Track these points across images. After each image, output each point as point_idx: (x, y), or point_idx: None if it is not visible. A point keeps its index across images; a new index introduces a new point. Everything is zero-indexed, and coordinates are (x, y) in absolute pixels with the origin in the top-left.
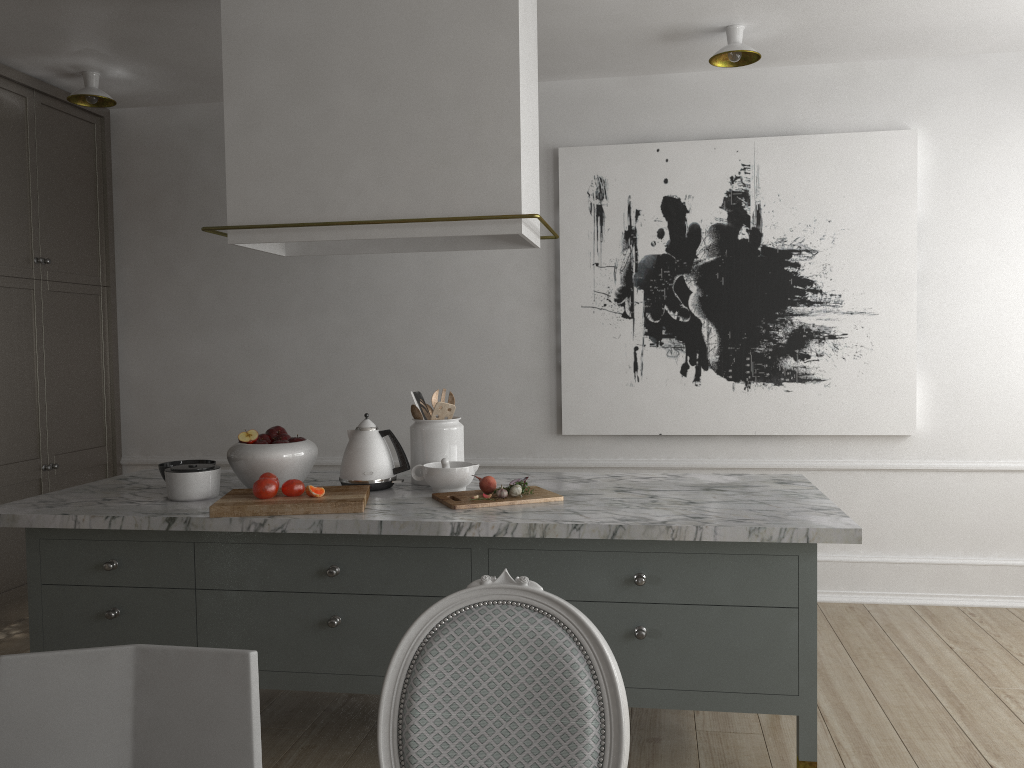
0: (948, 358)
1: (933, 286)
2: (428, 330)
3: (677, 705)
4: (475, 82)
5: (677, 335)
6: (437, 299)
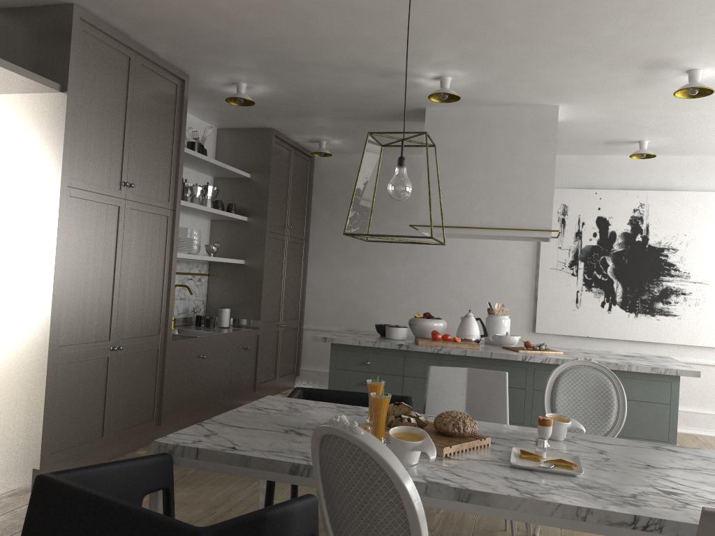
0: None
1: None
2: (468, 274)
3: None
4: (535, 172)
5: (600, 286)
6: (474, 259)
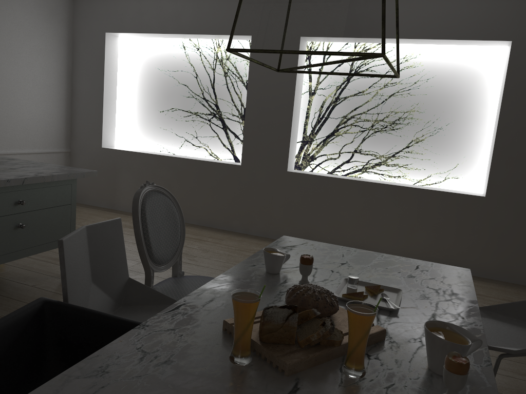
0: None
1: None
2: None
3: (33, 253)
4: None
5: None
6: None
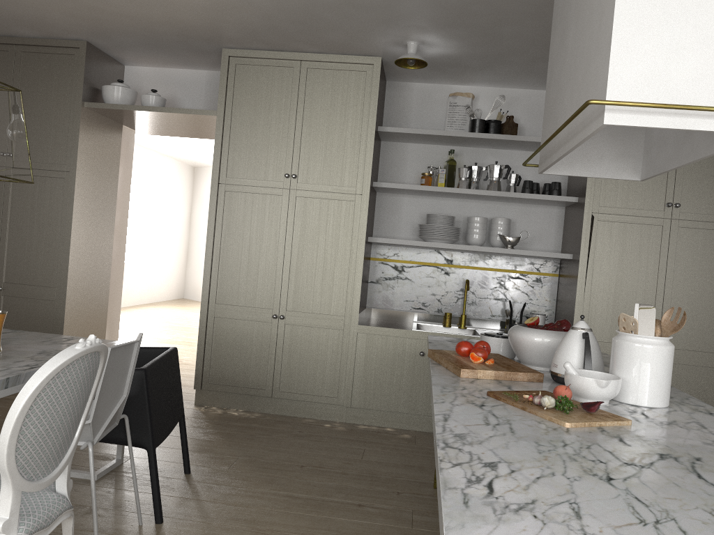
0: None
1: None
2: None
3: None
4: None
5: None
6: None
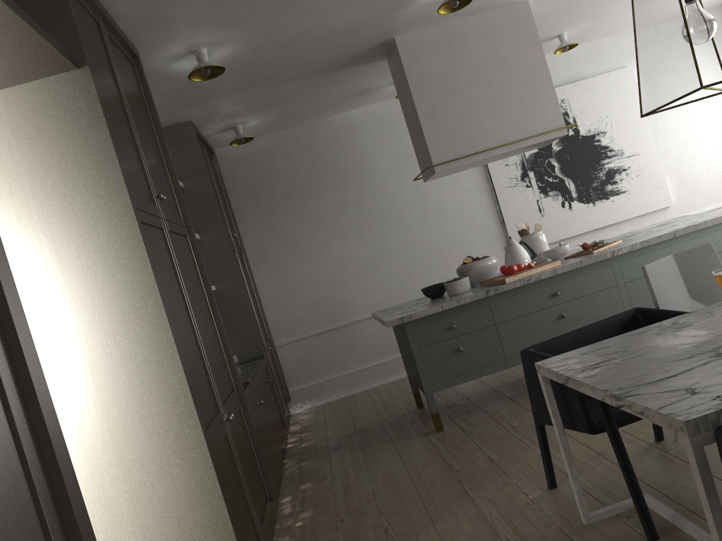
0: (674, 166)
1: (658, 135)
2: (429, 222)
3: None
4: (529, 74)
5: (555, 189)
6: (429, 204)
